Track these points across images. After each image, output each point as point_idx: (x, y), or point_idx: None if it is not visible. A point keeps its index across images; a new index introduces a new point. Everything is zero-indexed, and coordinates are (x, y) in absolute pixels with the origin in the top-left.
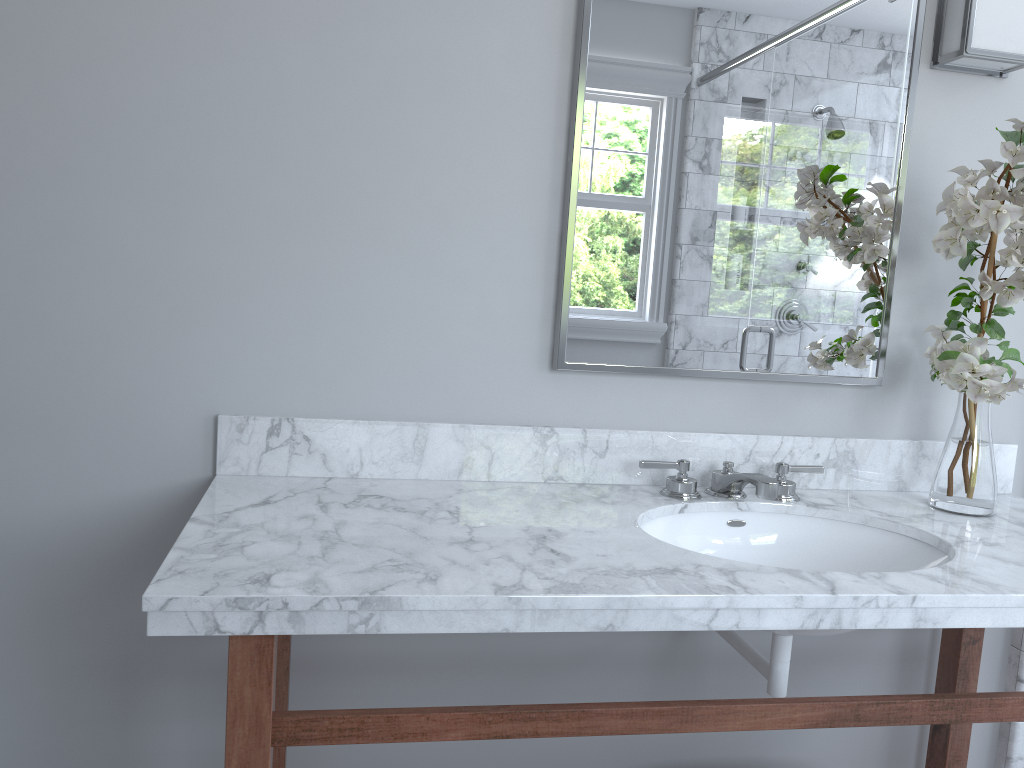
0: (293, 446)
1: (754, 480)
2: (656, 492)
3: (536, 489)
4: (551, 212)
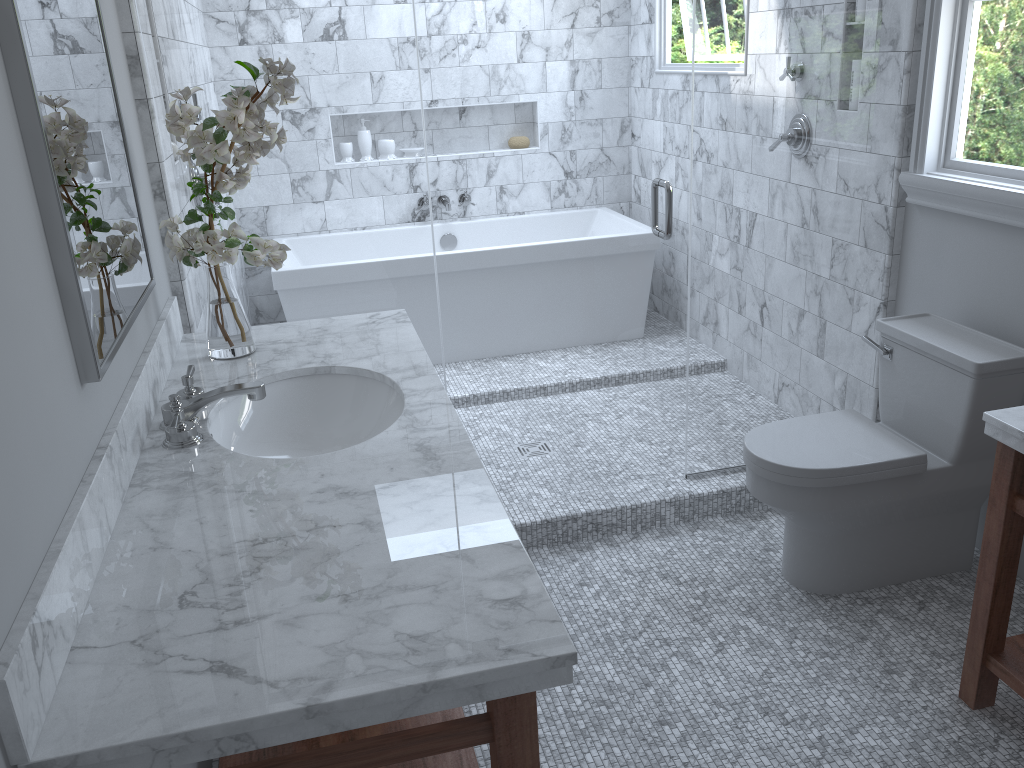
0: (48, 644)
1: (248, 389)
2: (172, 451)
3: (154, 507)
4: (33, 201)
